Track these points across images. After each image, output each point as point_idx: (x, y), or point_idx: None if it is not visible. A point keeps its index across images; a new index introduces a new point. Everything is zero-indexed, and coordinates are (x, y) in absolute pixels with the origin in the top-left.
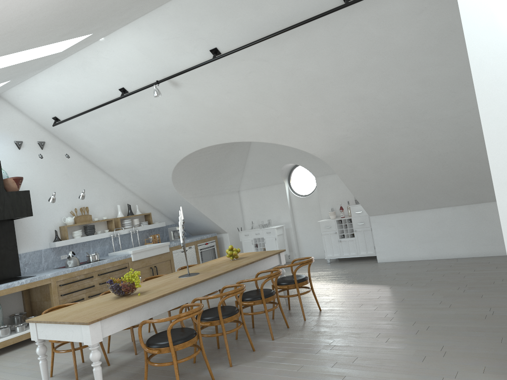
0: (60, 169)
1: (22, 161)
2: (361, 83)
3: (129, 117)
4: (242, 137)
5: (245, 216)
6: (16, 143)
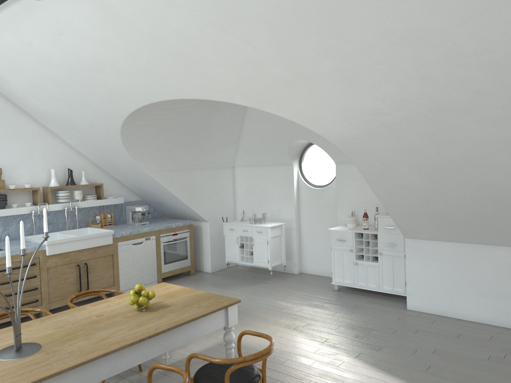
0: None
1: None
2: (423, 1)
3: (36, 39)
4: (206, 93)
5: (237, 202)
6: None
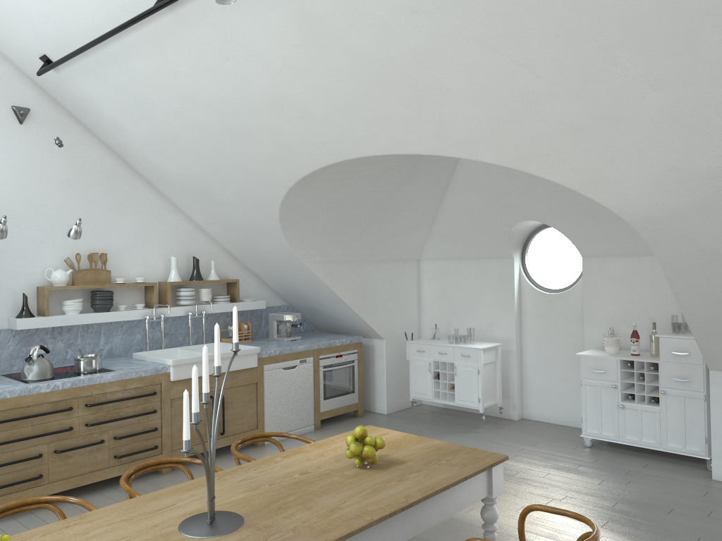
0: (56, 171)
1: None
2: None
3: (185, 67)
4: (436, 145)
5: (424, 311)
6: None
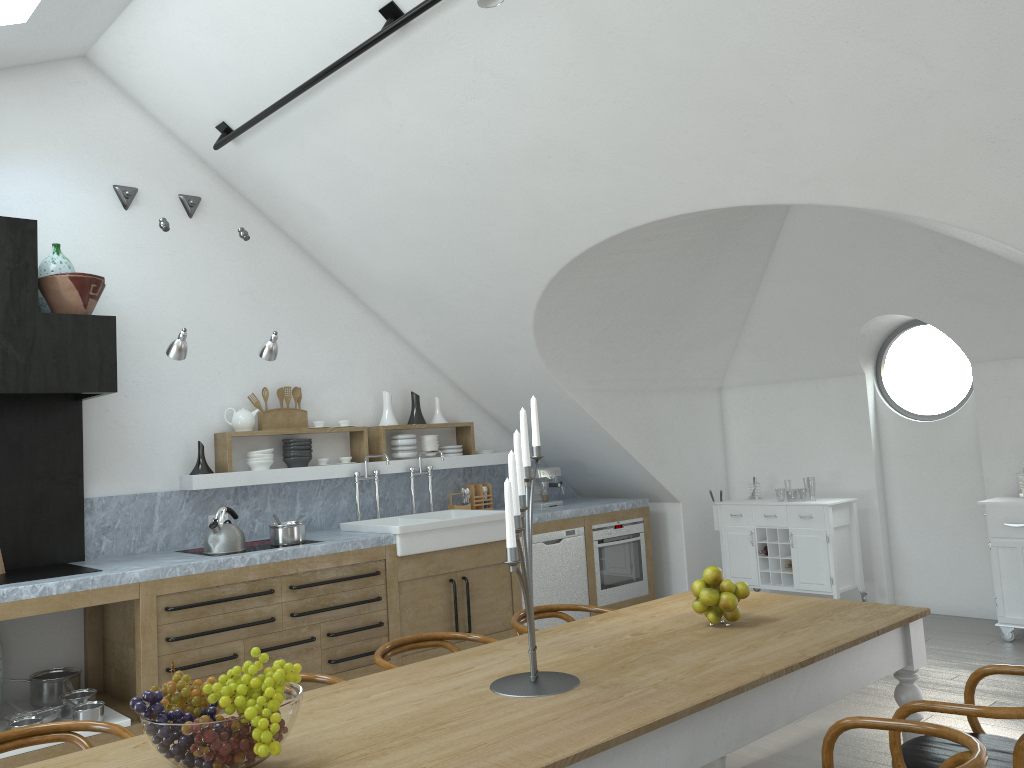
0: (234, 278)
1: (128, 242)
2: None
3: (415, 115)
4: (772, 188)
5: (732, 462)
6: (117, 192)
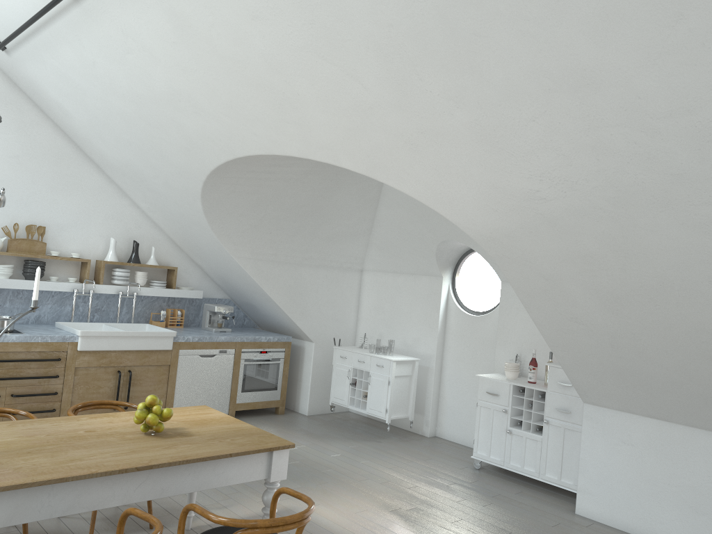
0: (5, 145)
1: None
2: (588, 26)
3: (100, 57)
4: (304, 148)
5: (361, 320)
6: None
